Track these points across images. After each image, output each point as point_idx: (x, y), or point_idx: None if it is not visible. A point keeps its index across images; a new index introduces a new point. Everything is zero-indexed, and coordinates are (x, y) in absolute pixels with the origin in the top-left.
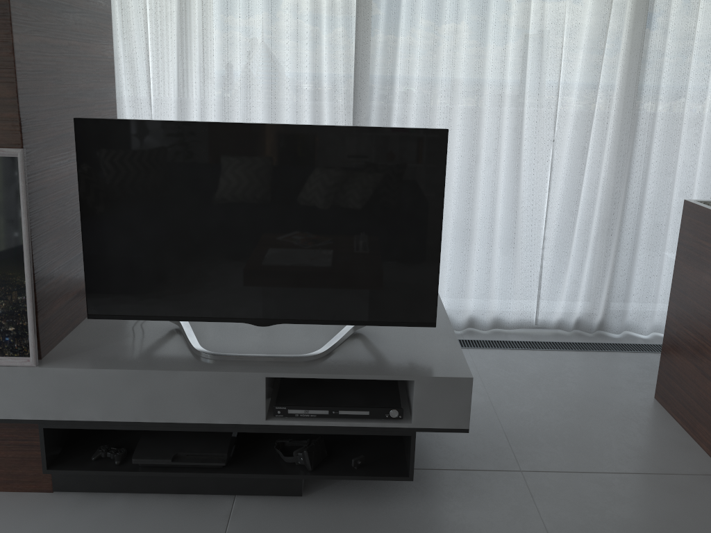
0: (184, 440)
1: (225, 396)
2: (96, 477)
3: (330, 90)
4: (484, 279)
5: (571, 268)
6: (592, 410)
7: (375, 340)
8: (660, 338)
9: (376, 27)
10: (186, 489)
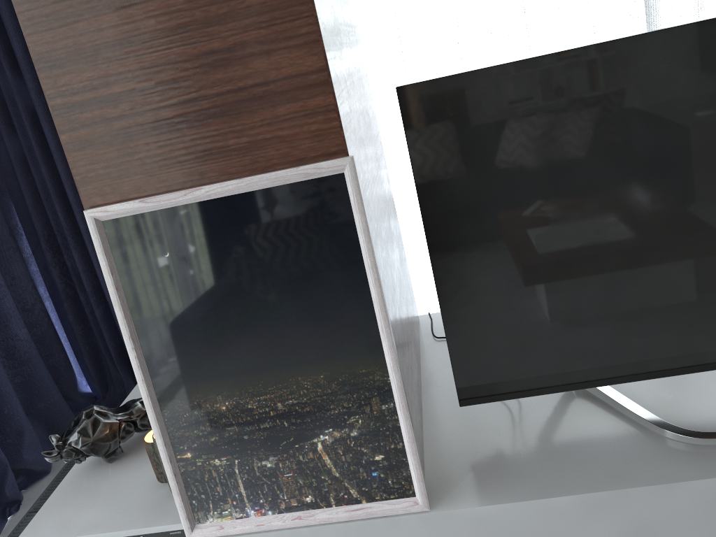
0: None
1: None
2: None
3: None
4: None
5: None
6: None
7: None
8: None
9: None
10: None
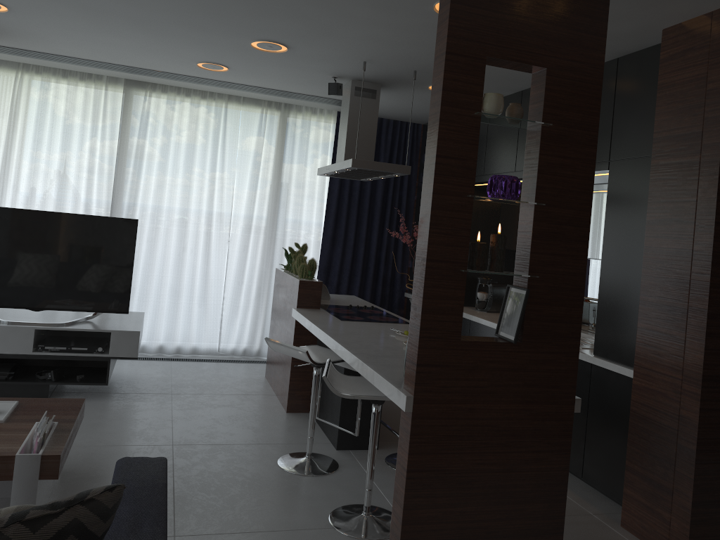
0: None
1: (12, 339)
2: None
3: (97, 204)
4: (187, 322)
5: (240, 316)
6: (226, 379)
7: (98, 322)
8: None
9: (128, 171)
10: None
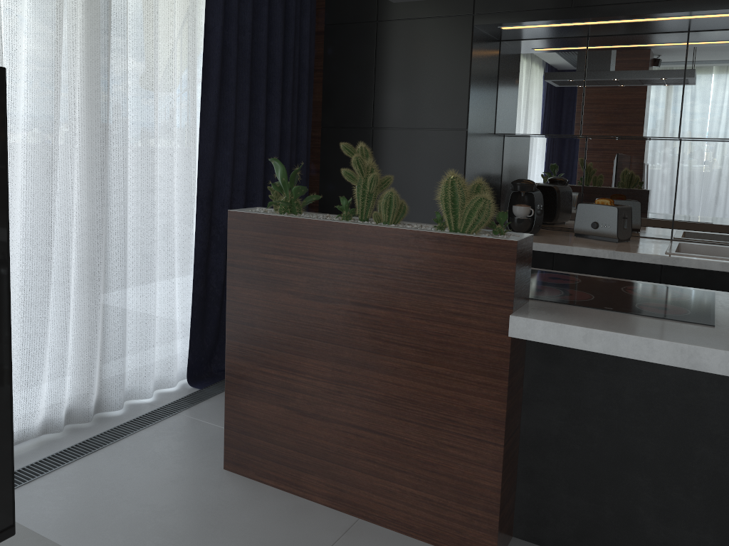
0: None
1: None
2: None
3: None
4: None
5: (50, 339)
6: (180, 527)
7: None
8: (166, 394)
9: None
10: None
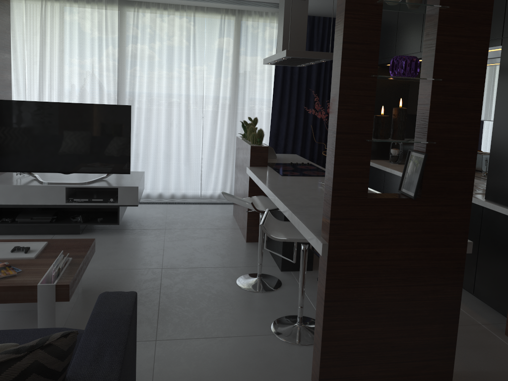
0: (35, 214)
1: (51, 194)
2: (1, 228)
3: (107, 95)
4: (177, 176)
5: (214, 171)
6: (205, 217)
7: (110, 180)
8: None
9: (127, 70)
10: (36, 232)
